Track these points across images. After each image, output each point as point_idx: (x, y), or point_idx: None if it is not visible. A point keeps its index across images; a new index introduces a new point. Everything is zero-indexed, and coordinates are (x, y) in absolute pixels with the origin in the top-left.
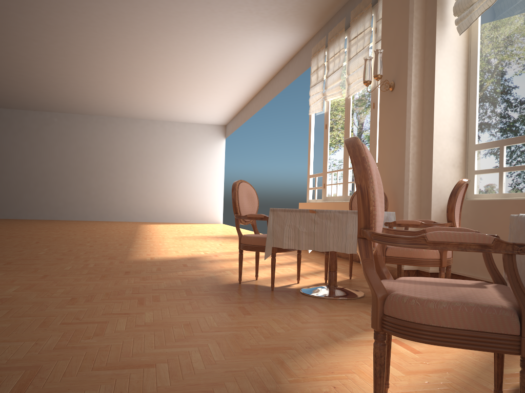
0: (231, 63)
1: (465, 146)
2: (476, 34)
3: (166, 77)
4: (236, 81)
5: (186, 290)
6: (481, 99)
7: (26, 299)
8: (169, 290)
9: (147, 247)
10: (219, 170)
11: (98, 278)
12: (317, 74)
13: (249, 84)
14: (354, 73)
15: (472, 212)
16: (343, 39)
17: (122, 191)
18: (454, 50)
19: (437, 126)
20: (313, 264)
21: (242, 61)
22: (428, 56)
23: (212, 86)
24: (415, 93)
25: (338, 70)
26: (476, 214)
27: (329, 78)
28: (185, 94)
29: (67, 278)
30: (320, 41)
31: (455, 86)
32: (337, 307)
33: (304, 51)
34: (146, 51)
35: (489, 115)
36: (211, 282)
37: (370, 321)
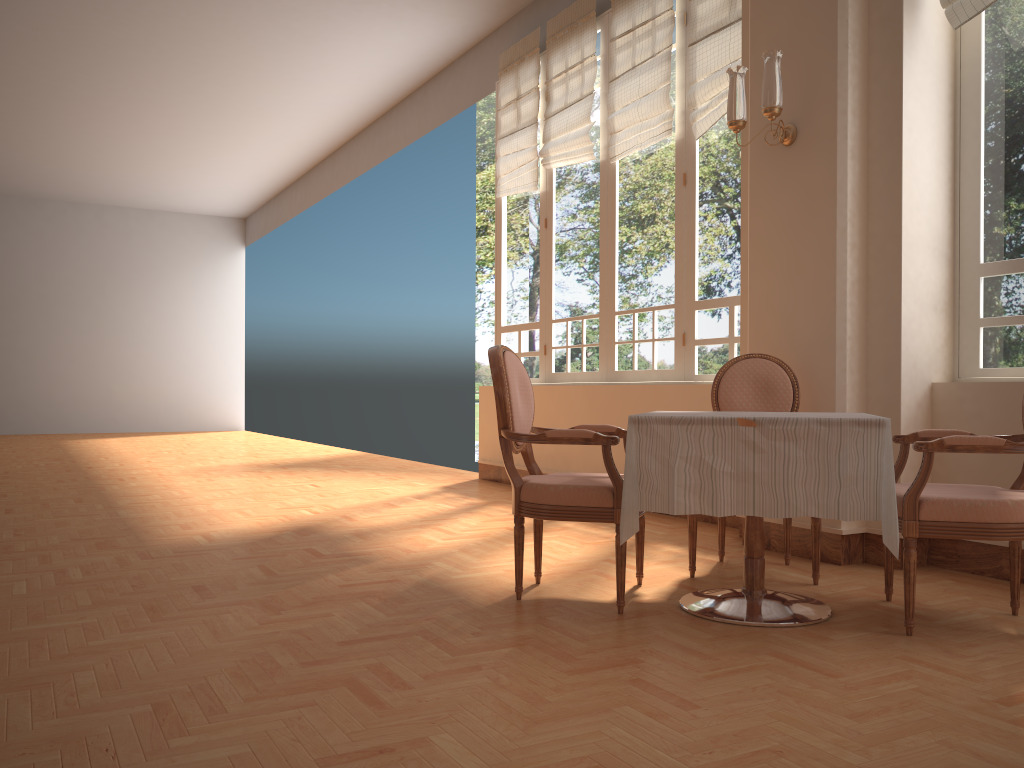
0: (298, 78)
1: (953, 268)
2: (975, 30)
3: (133, 102)
4: (296, 120)
5: (428, 637)
6: (992, 169)
7: (16, 730)
8: (383, 641)
9: (155, 504)
10: (234, 315)
11: (146, 618)
12: (518, 110)
13: (324, 128)
14: (630, 110)
15: (997, 408)
16: (591, 36)
17: (5, 365)
18: (933, 62)
19: (907, 224)
20: (586, 527)
21: (323, 76)
22: (882, 72)
23: (238, 130)
24: (853, 151)
25: (580, 102)
26: (1006, 412)
27: (556, 118)
28: (168, 146)
29: (55, 625)
30: (523, 39)
31: (935, 140)
32: (836, 653)
33: (470, 61)
34: (98, 38)
35: (1016, 202)
36: (450, 602)
37: (973, 689)
